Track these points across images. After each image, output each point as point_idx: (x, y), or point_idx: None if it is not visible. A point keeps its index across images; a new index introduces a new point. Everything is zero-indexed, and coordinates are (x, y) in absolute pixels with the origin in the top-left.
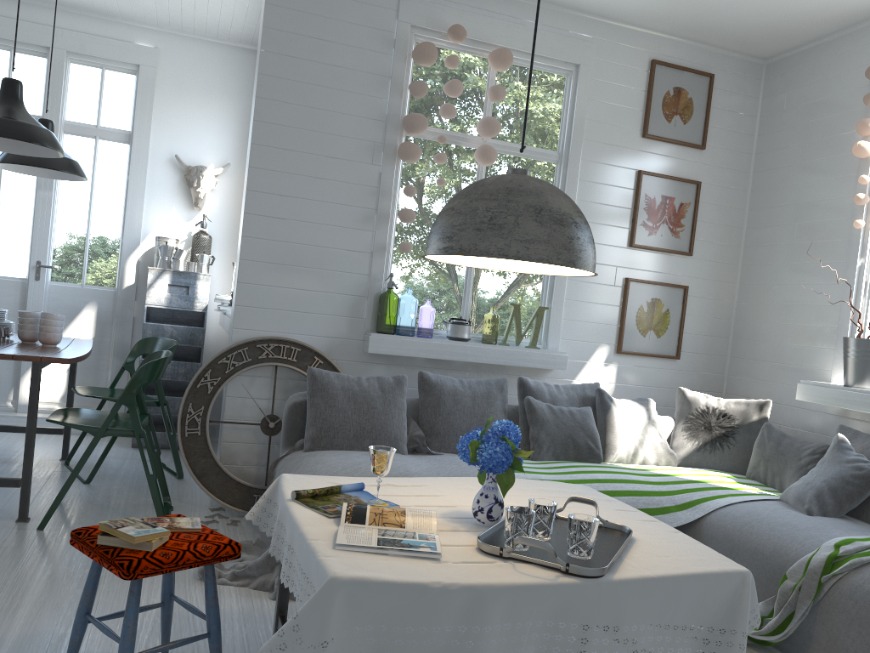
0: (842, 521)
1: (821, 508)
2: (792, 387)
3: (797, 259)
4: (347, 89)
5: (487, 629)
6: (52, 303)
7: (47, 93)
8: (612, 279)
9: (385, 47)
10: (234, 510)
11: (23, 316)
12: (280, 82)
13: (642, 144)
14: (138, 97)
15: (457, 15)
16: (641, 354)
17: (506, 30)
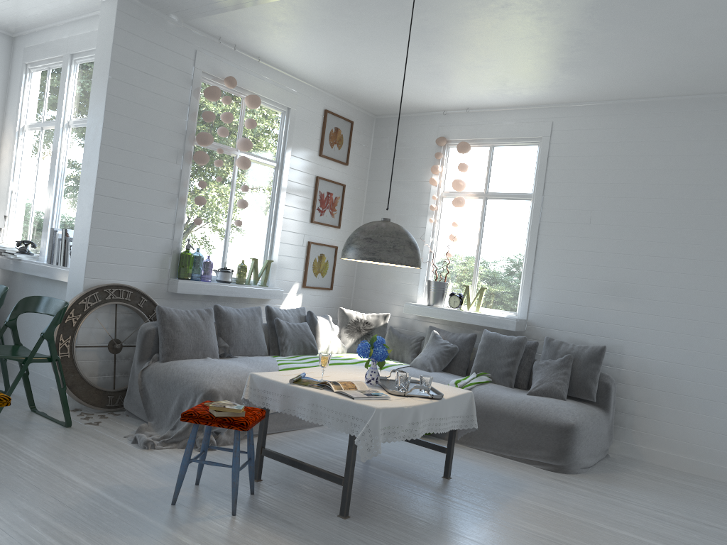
0: (443, 373)
1: (434, 368)
2: (394, 305)
3: None
4: (163, 111)
5: (420, 422)
6: None
7: None
8: (301, 242)
9: (186, 84)
10: (96, 408)
11: None
12: (121, 101)
13: (319, 160)
14: None
15: (228, 68)
16: (315, 288)
17: (254, 81)
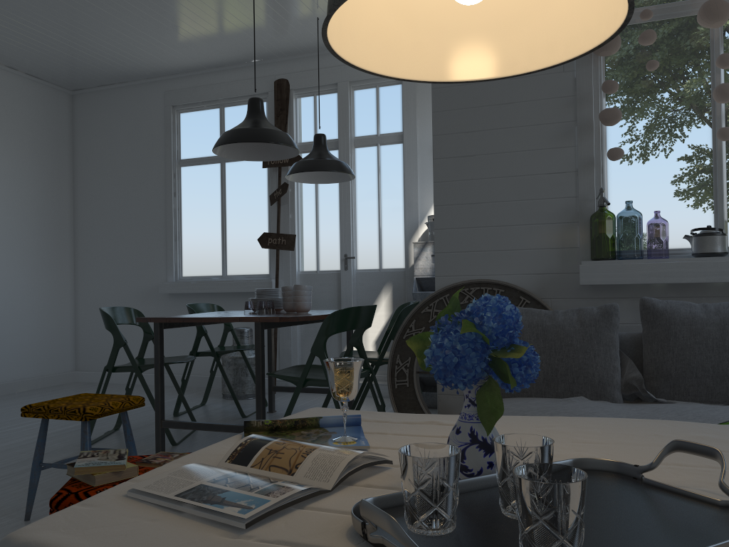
0: None
1: None
2: None
3: None
4: None
5: None
6: (359, 287)
7: (338, 119)
8: None
9: None
10: None
11: (283, 290)
12: None
13: None
14: (404, 101)
15: None
16: None
17: None
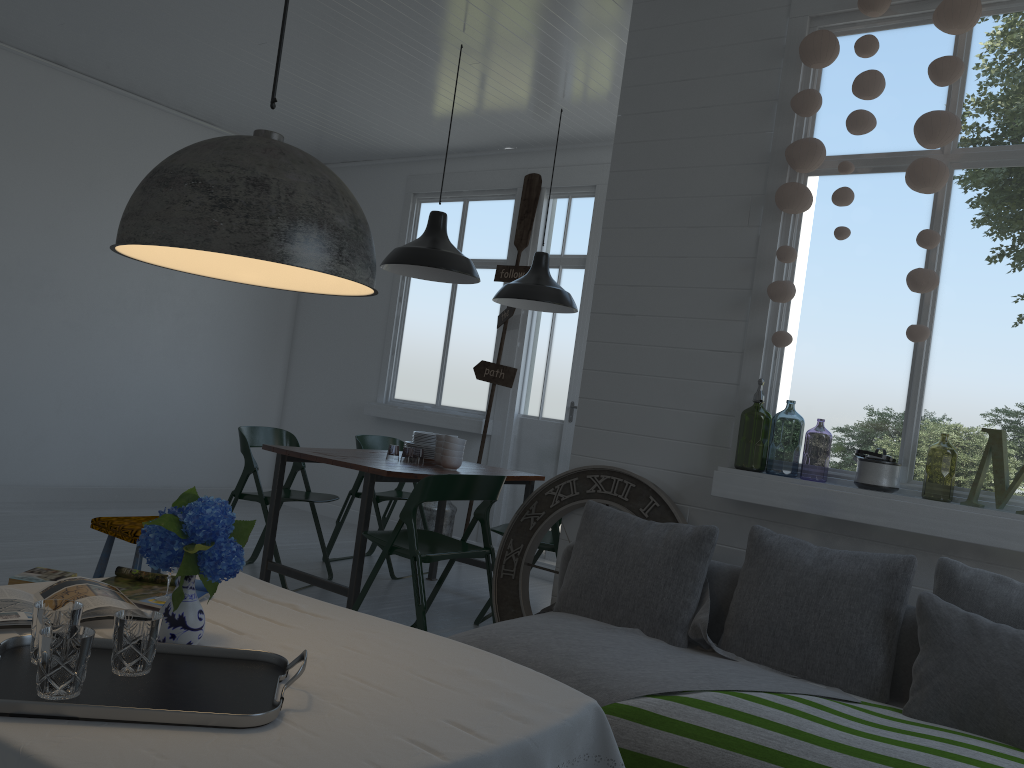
0: None
1: None
2: None
3: None
4: (716, 133)
5: None
6: None
7: (590, 230)
8: None
9: (770, 60)
10: None
11: (436, 439)
12: (636, 147)
13: None
14: None
15: None
16: None
17: None
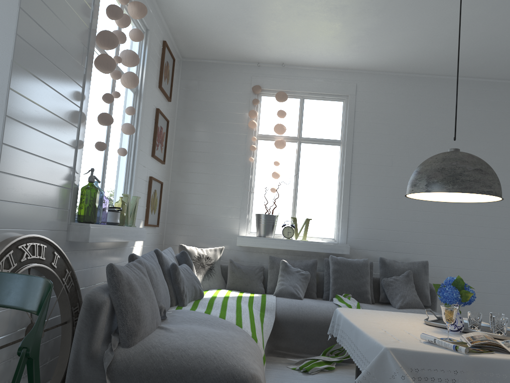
0: (308, 299)
1: (302, 295)
2: (214, 238)
3: (212, 172)
4: None
5: None
6: None
7: None
8: (146, 177)
9: None
10: None
11: None
12: None
13: (158, 91)
14: None
15: None
16: (152, 225)
17: None
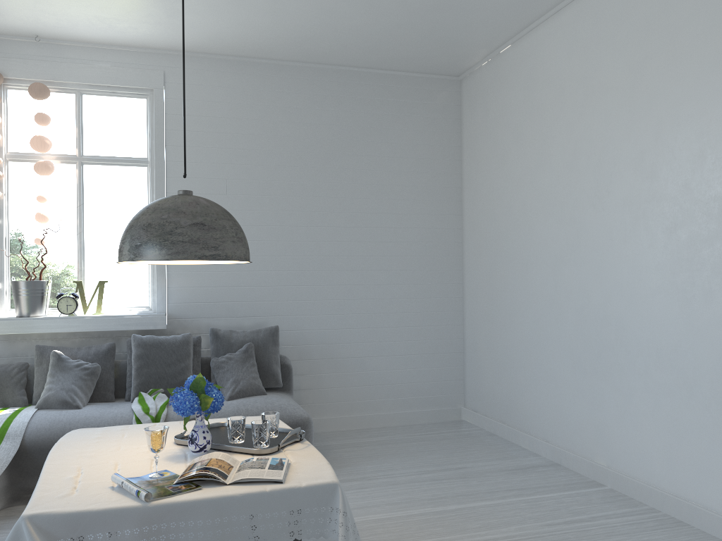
0: (94, 405)
1: (82, 402)
2: None
3: None
4: None
5: None
6: None
7: None
8: None
9: None
10: None
11: None
12: None
13: None
14: None
15: None
16: None
17: None
